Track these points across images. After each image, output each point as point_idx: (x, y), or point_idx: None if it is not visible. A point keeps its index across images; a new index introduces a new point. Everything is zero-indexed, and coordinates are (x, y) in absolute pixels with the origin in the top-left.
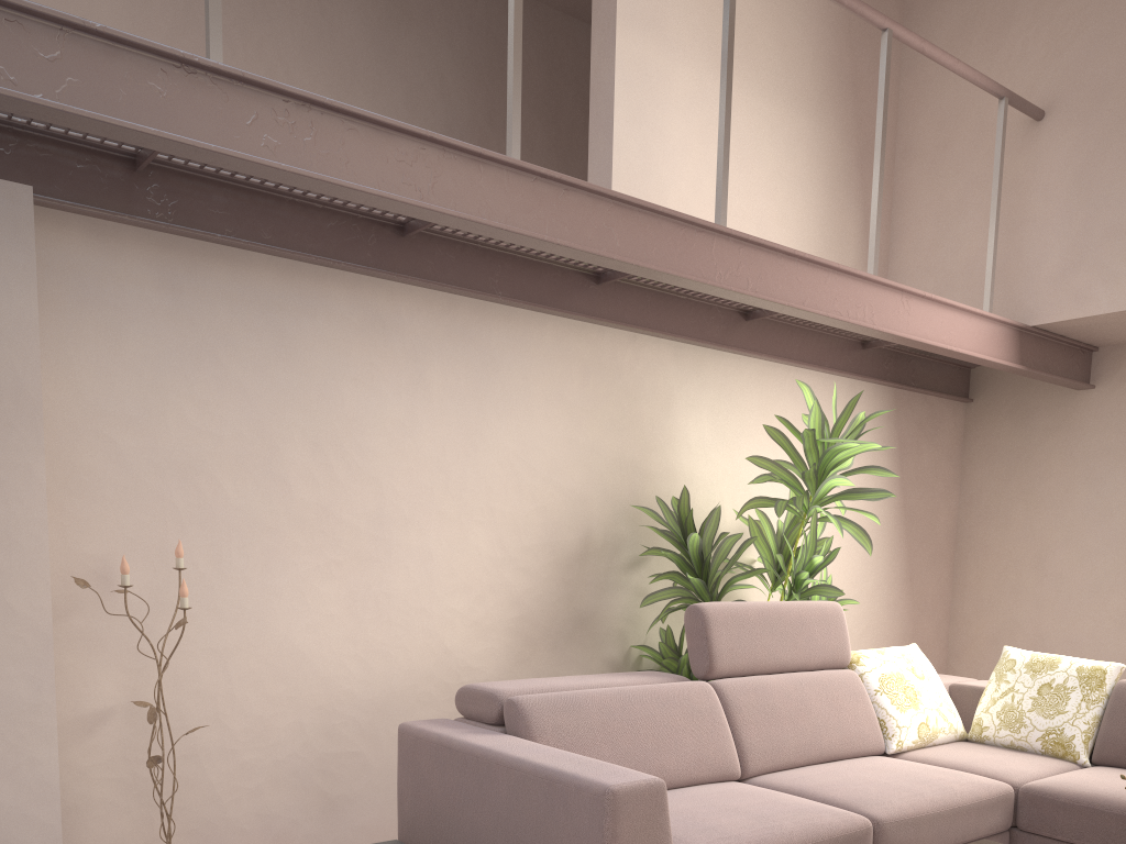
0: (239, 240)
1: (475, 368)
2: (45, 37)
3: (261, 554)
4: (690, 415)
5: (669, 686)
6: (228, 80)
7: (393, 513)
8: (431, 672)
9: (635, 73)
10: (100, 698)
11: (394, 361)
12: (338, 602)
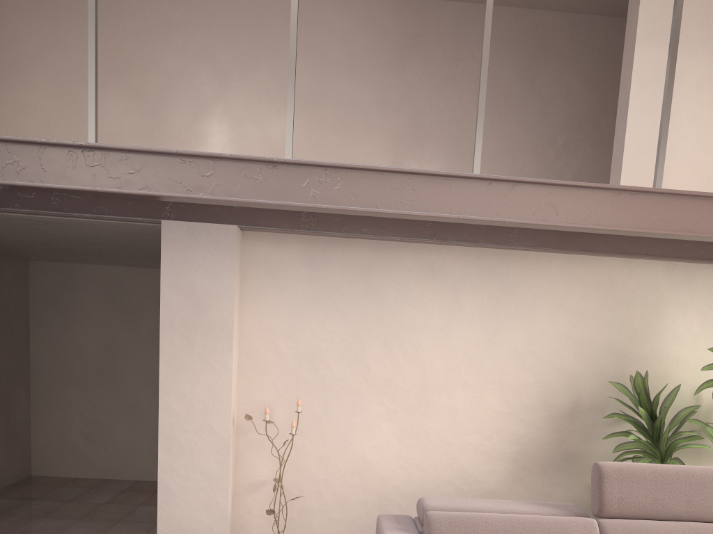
0: (346, 234)
1: (496, 292)
2: (206, 165)
3: (349, 404)
4: (678, 314)
5: (555, 519)
6: (293, 166)
7: (431, 383)
8: (451, 480)
9: (650, 74)
10: (260, 474)
11: (439, 292)
12: (392, 434)
